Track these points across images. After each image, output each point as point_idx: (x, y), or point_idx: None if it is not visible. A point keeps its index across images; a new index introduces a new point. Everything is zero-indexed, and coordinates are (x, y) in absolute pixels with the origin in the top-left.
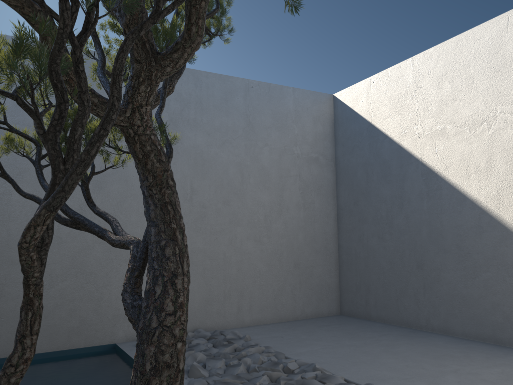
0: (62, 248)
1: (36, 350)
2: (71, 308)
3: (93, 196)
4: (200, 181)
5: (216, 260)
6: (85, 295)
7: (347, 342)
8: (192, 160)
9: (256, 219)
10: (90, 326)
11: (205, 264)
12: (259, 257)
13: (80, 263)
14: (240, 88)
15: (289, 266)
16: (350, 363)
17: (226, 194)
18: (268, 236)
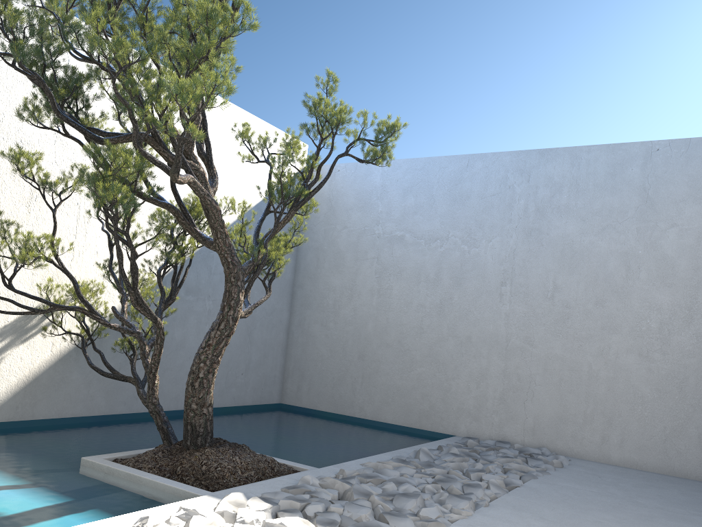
0: (422, 338)
1: (395, 421)
2: (424, 392)
3: (452, 292)
4: (566, 276)
5: (578, 372)
6: (436, 383)
7: (648, 501)
8: (558, 252)
9: (645, 327)
10: (437, 412)
11: (562, 374)
12: (643, 378)
13: (435, 353)
14: (636, 156)
15: (698, 400)
16: (555, 500)
17: (600, 292)
18: (662, 352)
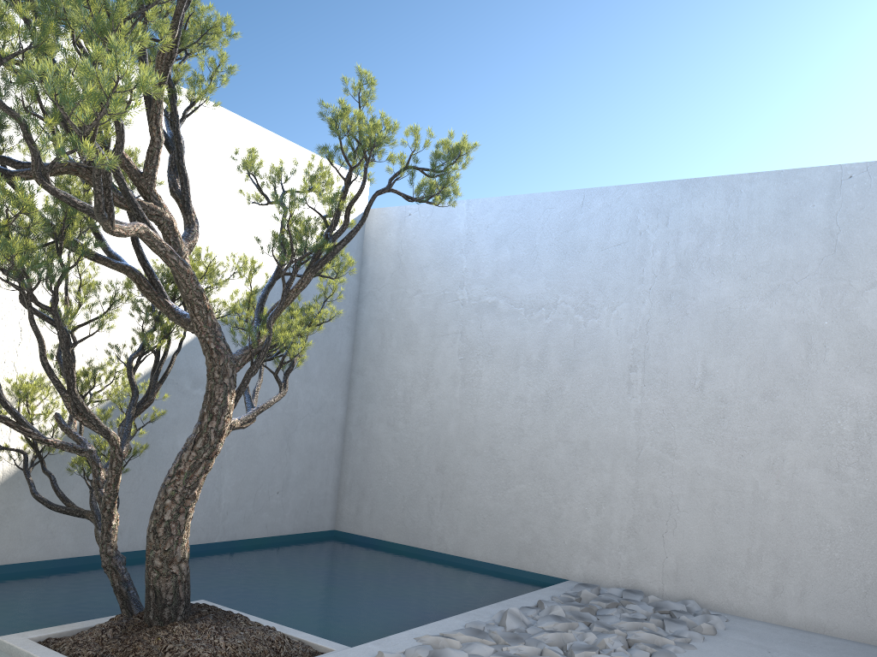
0: (522, 443)
1: (486, 558)
2: (524, 519)
3: (562, 380)
4: (721, 358)
5: (738, 494)
6: (541, 506)
7: None
8: (710, 324)
9: (834, 431)
10: (543, 547)
11: (716, 497)
12: (833, 504)
13: (540, 464)
14: (820, 186)
15: None
16: None
17: (769, 380)
18: (860, 467)
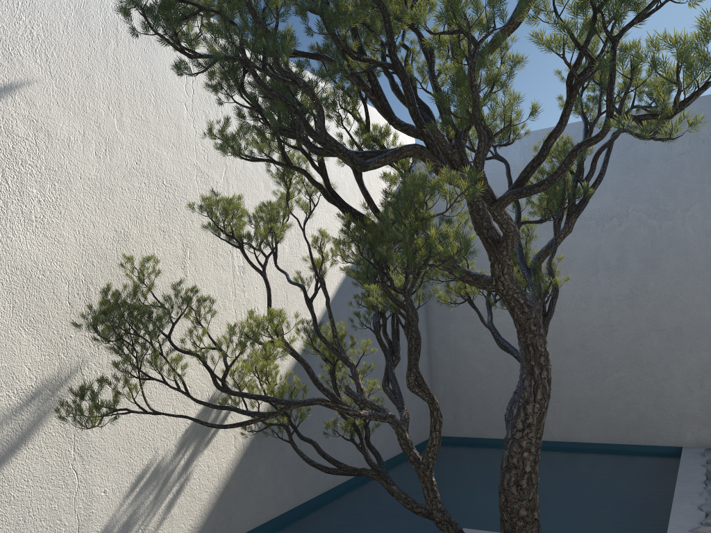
0: (613, 337)
1: (594, 439)
2: (627, 401)
3: (645, 278)
4: None
5: None
6: (642, 388)
7: None
8: None
9: None
10: (650, 422)
11: None
12: None
13: (635, 353)
14: None
15: None
16: None
17: None
18: None
